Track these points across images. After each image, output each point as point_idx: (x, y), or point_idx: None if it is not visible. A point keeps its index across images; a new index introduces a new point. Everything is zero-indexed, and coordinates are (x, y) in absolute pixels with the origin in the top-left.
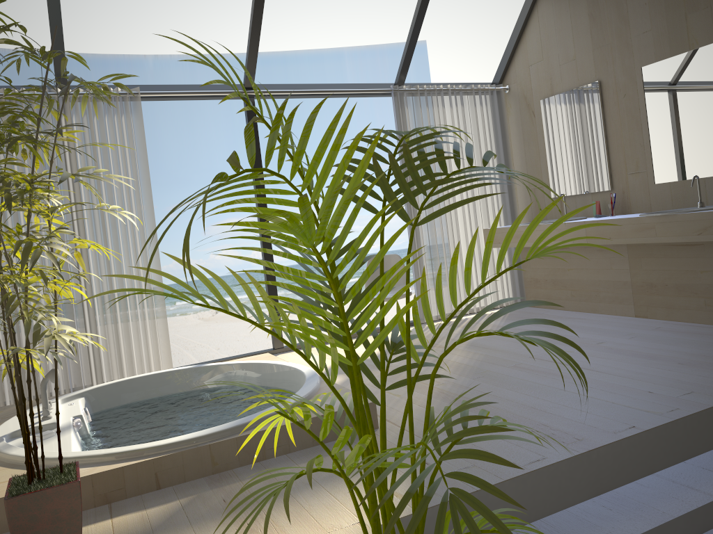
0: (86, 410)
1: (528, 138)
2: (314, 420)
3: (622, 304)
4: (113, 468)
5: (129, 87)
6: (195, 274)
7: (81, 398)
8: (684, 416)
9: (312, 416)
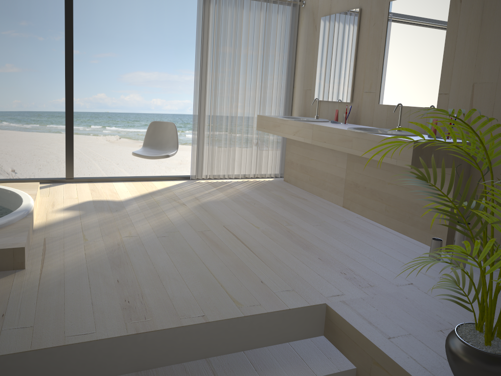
0: None
1: (309, 48)
2: None
3: (337, 195)
4: None
5: None
6: None
7: None
8: (254, 314)
9: None
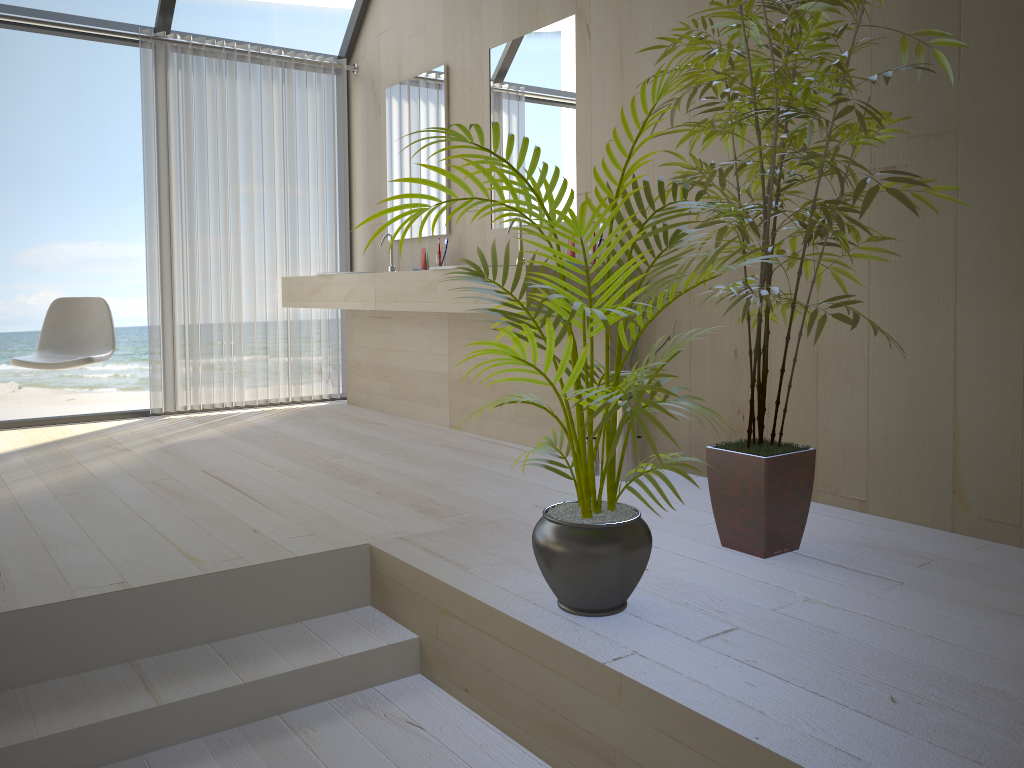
0: None
1: (373, 147)
2: None
3: (439, 407)
4: None
5: None
6: None
7: None
8: (226, 569)
9: None
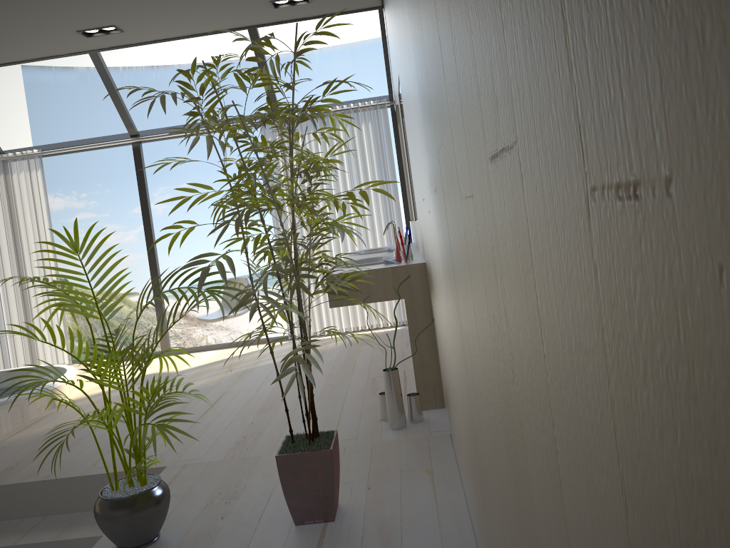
0: None
1: None
2: None
3: None
4: None
5: (44, 147)
6: None
7: None
8: (89, 474)
9: None
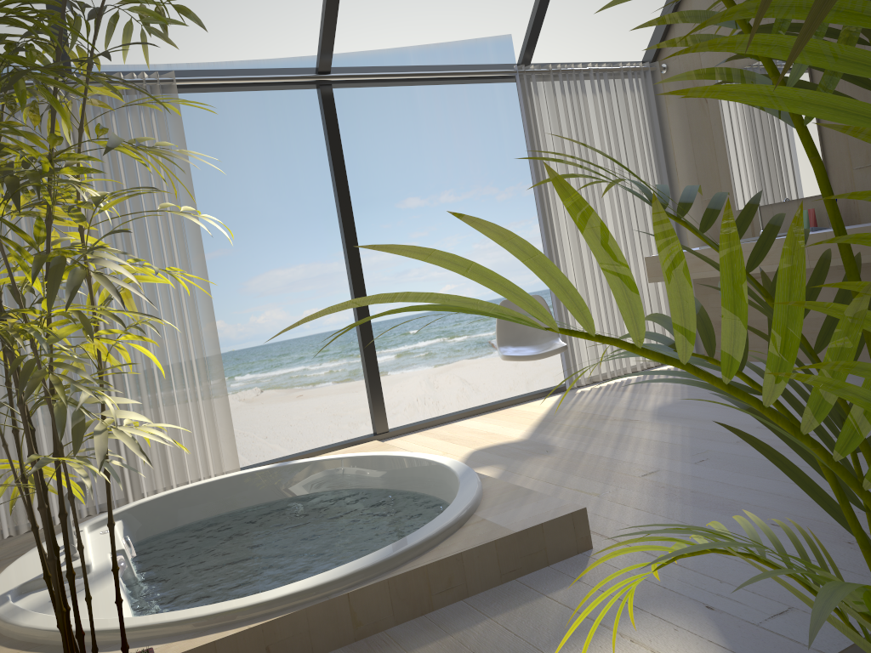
0: (128, 540)
1: (698, 132)
2: (500, 543)
3: None
4: (200, 645)
5: (159, 74)
6: (591, 242)
7: (117, 521)
8: None
9: (496, 537)
